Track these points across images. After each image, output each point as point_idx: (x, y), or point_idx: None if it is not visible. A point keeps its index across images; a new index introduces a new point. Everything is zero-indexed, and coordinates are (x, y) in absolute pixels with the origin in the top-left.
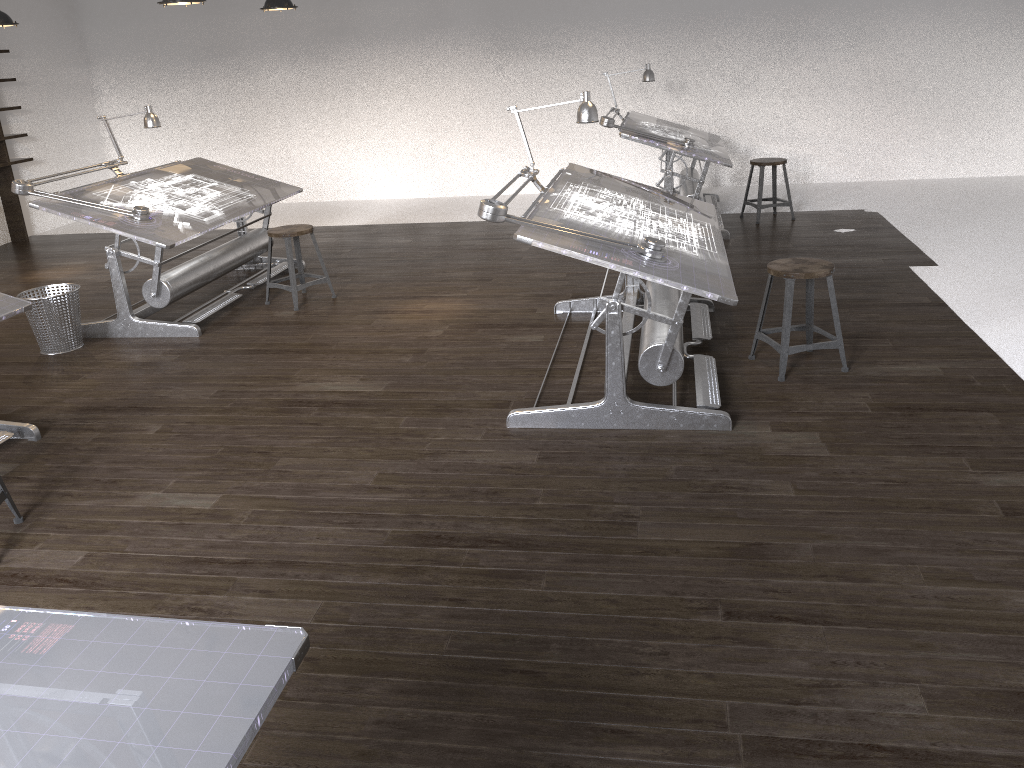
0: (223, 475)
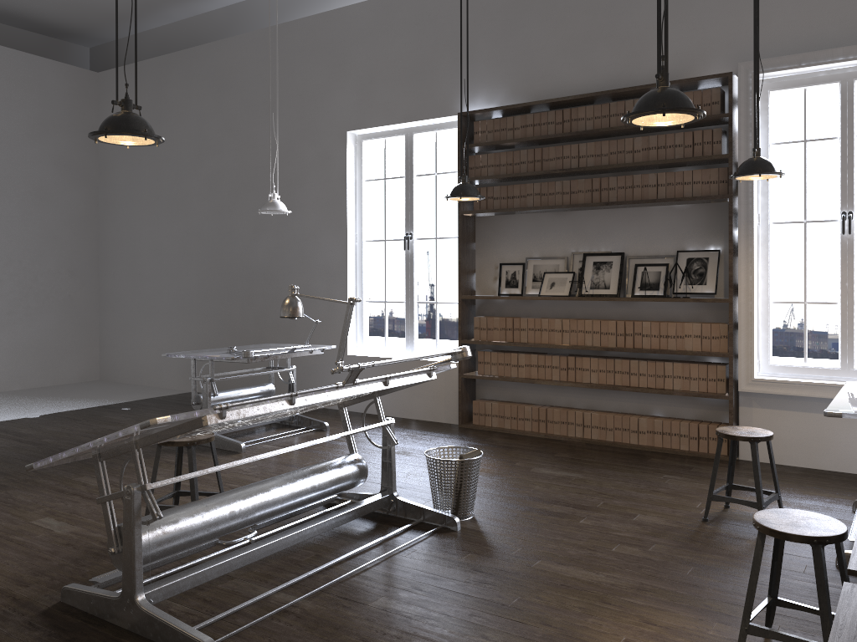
0: (8, 532)
